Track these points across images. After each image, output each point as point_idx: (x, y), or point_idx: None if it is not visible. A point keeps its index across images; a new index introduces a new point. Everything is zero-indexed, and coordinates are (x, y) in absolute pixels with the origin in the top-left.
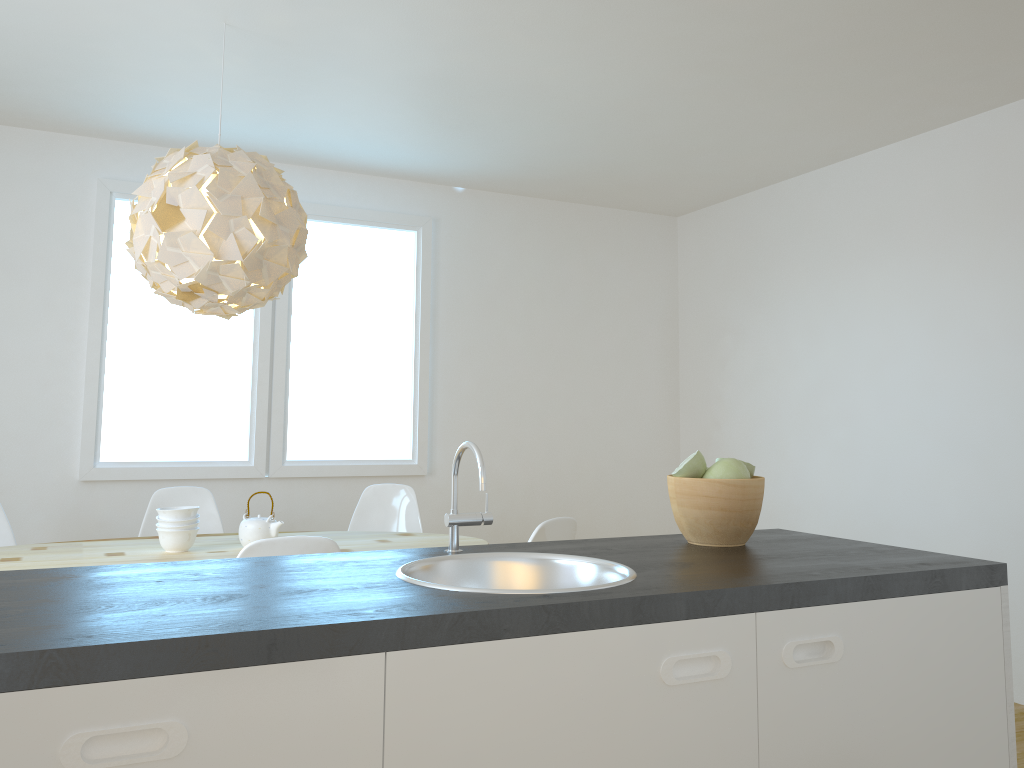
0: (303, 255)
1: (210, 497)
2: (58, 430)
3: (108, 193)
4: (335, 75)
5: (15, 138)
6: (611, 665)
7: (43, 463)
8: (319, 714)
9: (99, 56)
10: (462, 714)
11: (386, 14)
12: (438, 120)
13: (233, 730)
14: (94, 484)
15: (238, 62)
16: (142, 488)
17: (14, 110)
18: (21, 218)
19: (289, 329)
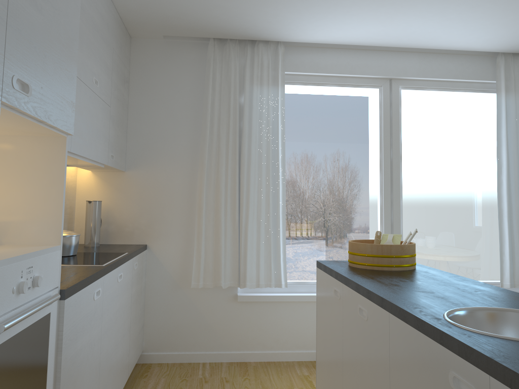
0: None
1: None
2: None
3: None
4: None
5: None
6: (433, 359)
7: None
8: (380, 325)
9: None
10: (401, 347)
11: None
12: None
13: (371, 319)
14: None
15: None
16: None
17: None
18: None
19: None
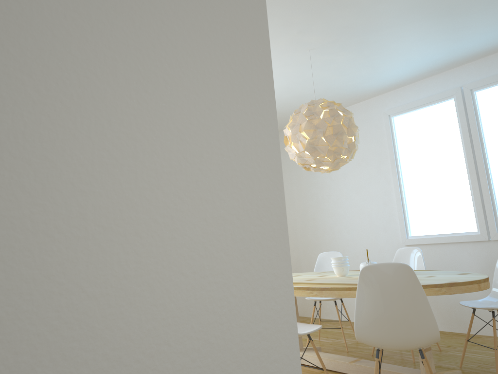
0: (344, 135)
1: (419, 252)
2: (392, 223)
3: (387, 116)
4: (377, 34)
5: (356, 108)
6: None
7: (390, 238)
8: None
9: (315, 77)
10: None
11: (328, 12)
12: (466, 13)
13: None
14: (410, 246)
15: (343, 54)
16: (430, 248)
17: (342, 100)
18: (364, 138)
19: (484, 154)
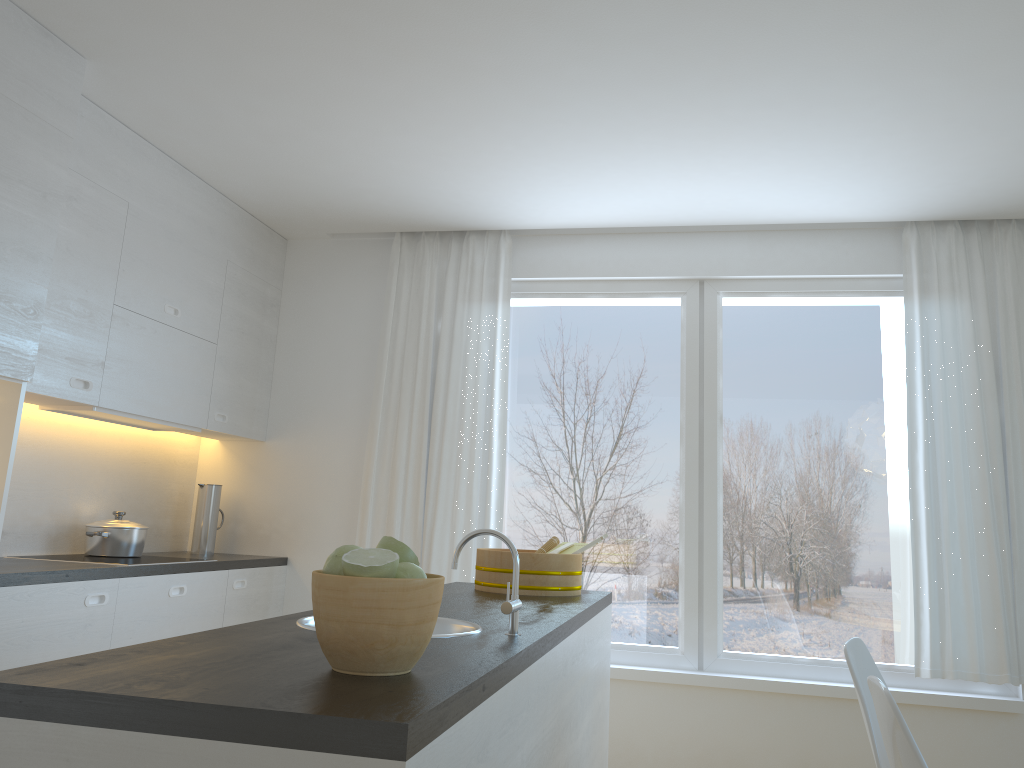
0: None
1: None
2: None
3: None
4: None
5: None
6: None
7: None
8: None
9: None
10: None
11: None
12: None
13: None
14: None
15: None
16: None
17: None
18: None
19: None
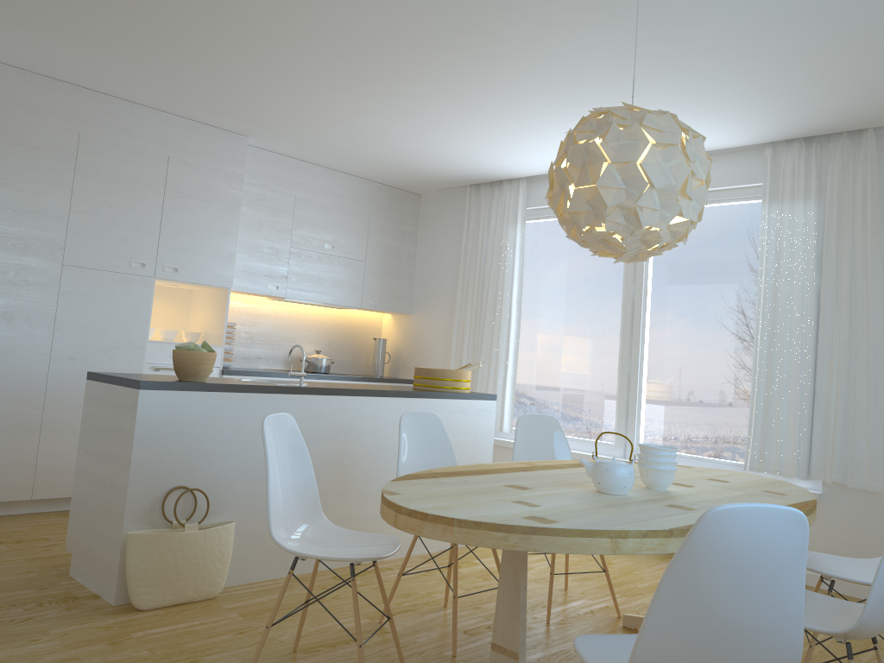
0: (567, 187)
1: None
2: None
3: None
4: None
5: None
6: None
7: None
8: None
9: None
10: None
11: None
12: None
13: None
14: None
15: None
16: None
17: None
18: None
19: None
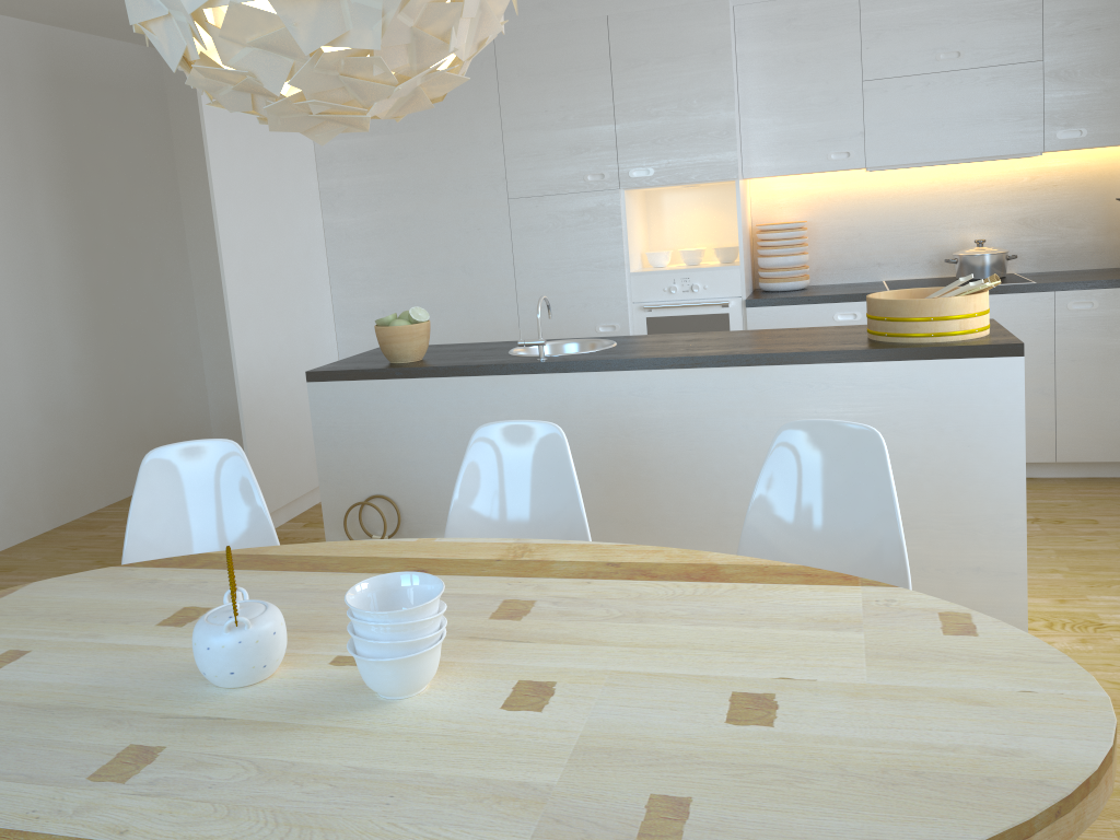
0: None
1: None
2: None
3: None
4: None
5: None
6: None
7: None
8: None
9: None
10: None
11: None
12: None
13: None
14: None
15: None
16: None
17: None
18: None
19: None
